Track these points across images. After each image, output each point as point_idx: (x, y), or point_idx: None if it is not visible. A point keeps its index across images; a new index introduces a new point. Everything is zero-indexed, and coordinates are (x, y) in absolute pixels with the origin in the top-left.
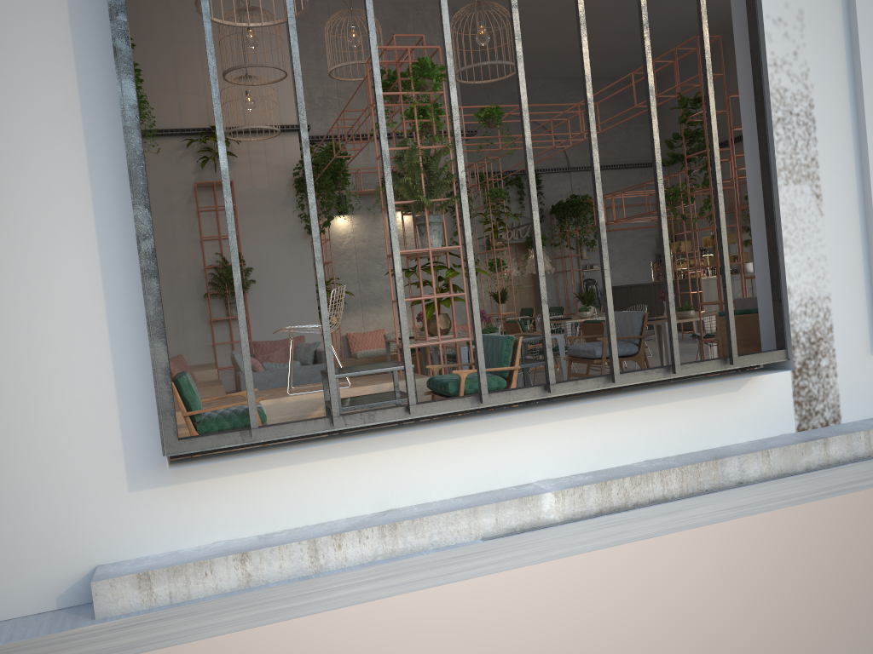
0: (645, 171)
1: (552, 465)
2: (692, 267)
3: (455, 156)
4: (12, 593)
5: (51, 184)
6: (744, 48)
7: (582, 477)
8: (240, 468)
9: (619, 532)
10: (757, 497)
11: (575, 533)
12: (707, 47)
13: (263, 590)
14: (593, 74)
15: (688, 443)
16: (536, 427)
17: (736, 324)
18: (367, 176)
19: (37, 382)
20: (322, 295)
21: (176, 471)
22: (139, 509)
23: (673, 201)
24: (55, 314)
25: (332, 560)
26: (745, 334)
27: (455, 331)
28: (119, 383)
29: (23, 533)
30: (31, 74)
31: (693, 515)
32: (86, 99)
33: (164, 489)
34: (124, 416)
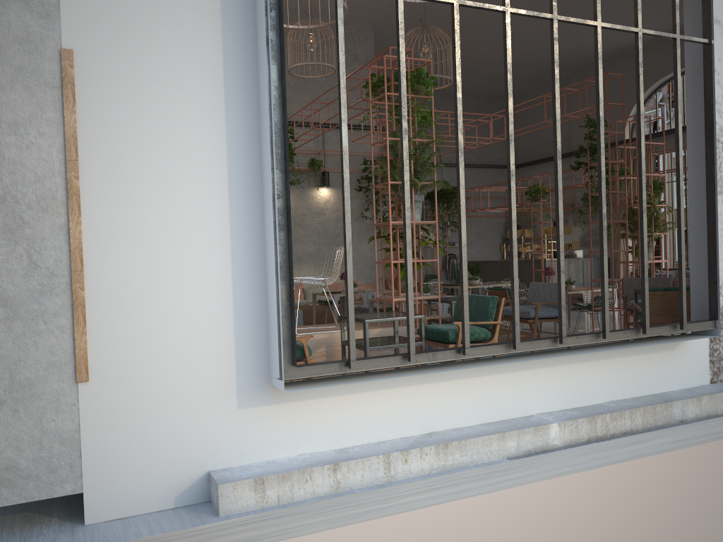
0: (499, 171)
1: (547, 401)
2: (540, 250)
3: (508, 151)
4: (139, 493)
5: (196, 145)
6: (694, 89)
7: (570, 412)
8: (324, 393)
9: (603, 456)
10: (694, 433)
11: (573, 456)
12: (679, 85)
13: (352, 495)
14: (465, 91)
15: (639, 388)
16: (538, 371)
17: (659, 298)
18: (297, 156)
19: (172, 312)
20: (409, 254)
21: (275, 393)
22: (244, 424)
23: (534, 197)
24: (191, 255)
25: (400, 472)
26: (665, 306)
27: (421, 290)
28: (237, 317)
29: (152, 441)
30: (187, 51)
31: (652, 445)
32: (228, 77)
33: (265, 408)
34: (239, 345)
